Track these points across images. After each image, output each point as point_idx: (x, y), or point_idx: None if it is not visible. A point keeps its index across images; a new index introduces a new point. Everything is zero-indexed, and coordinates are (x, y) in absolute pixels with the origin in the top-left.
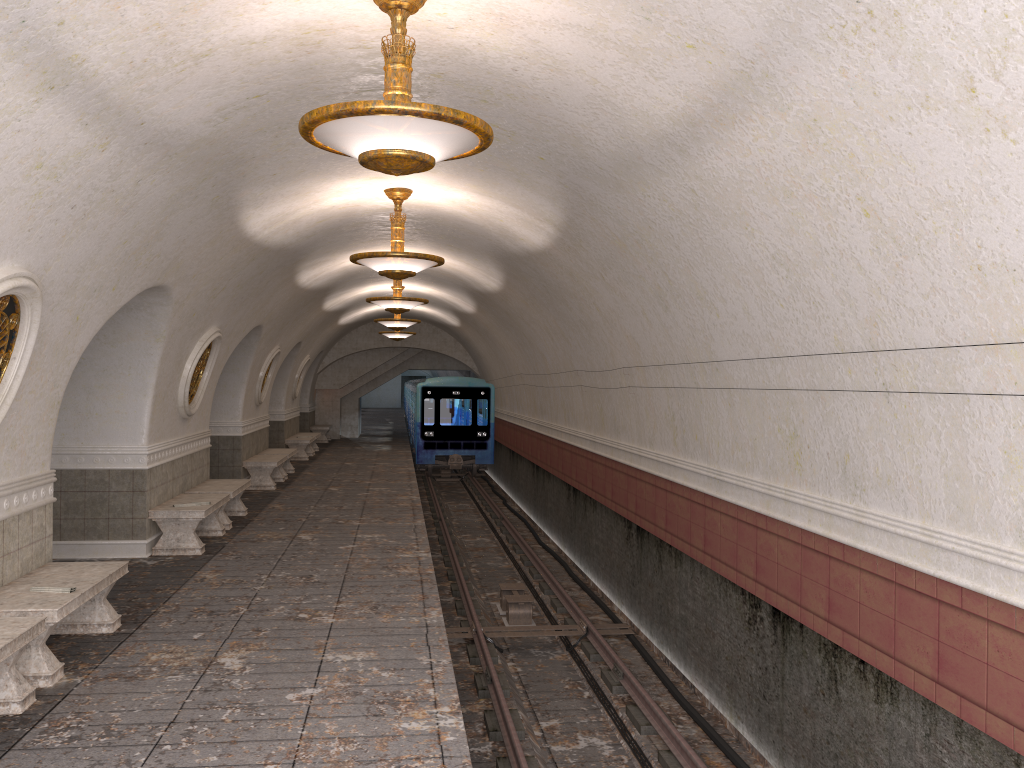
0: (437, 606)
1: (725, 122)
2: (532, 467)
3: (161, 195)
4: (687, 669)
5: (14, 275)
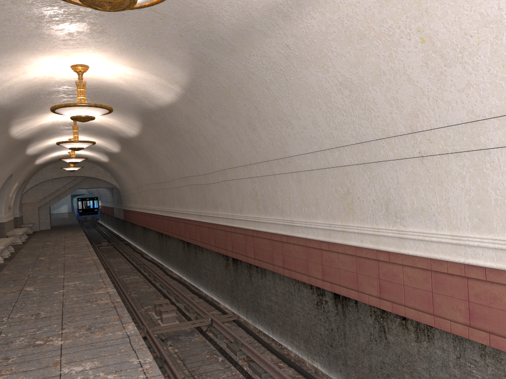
0: (131, 322)
1: None
2: (158, 234)
3: None
4: (274, 335)
5: None
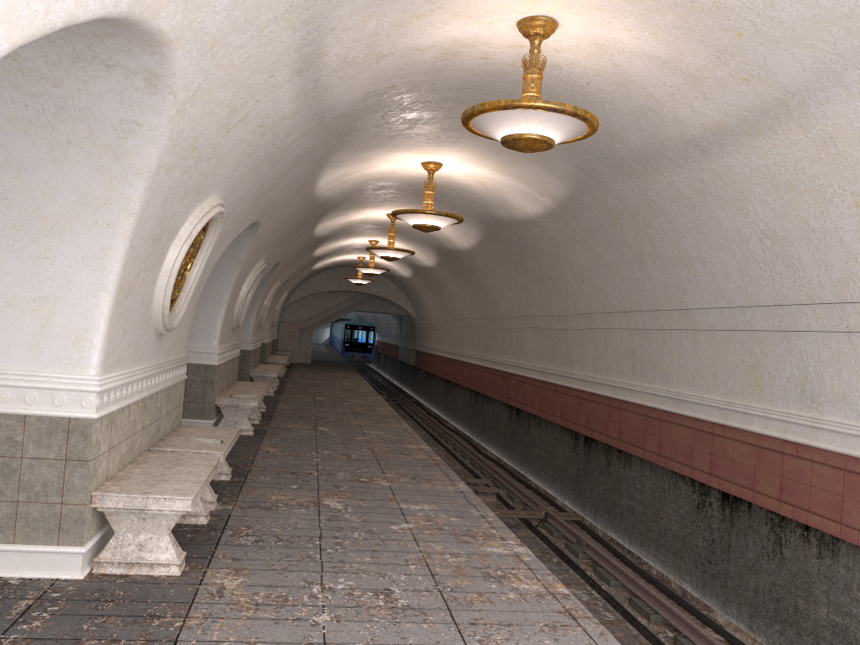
0: (460, 480)
1: (751, 133)
2: (470, 394)
3: (296, 153)
4: (631, 546)
5: (219, 203)
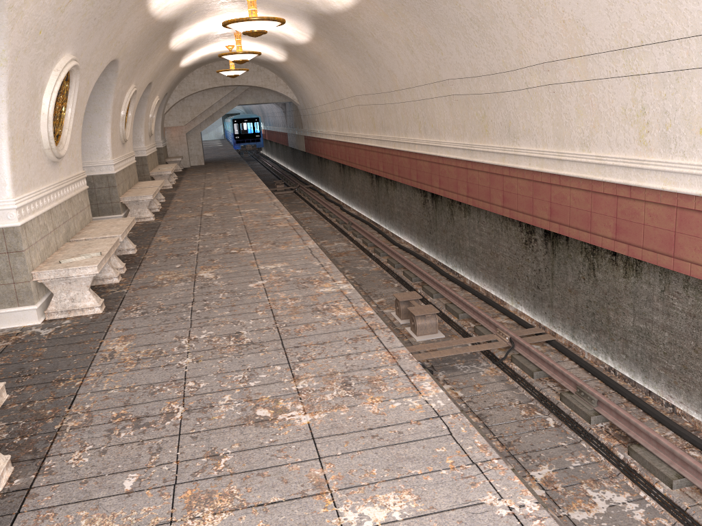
0: (421, 372)
1: None
2: (370, 178)
3: None
4: (649, 383)
5: None
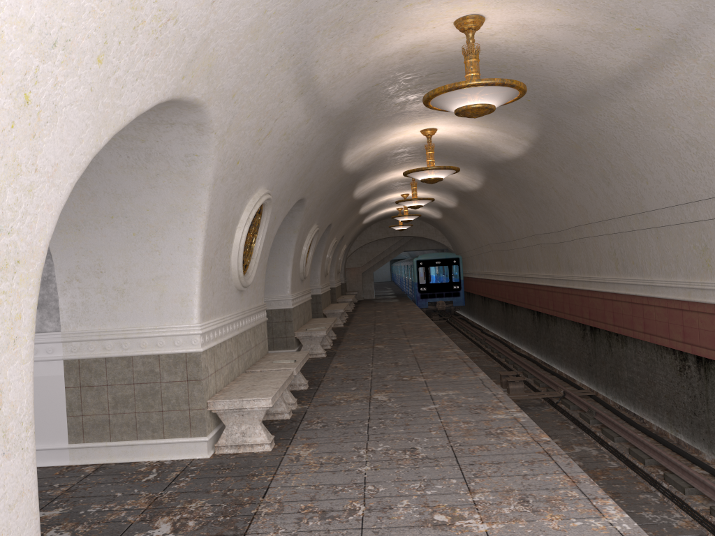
0: (481, 371)
1: (656, 67)
2: (501, 305)
3: (318, 145)
4: (636, 410)
5: (266, 193)
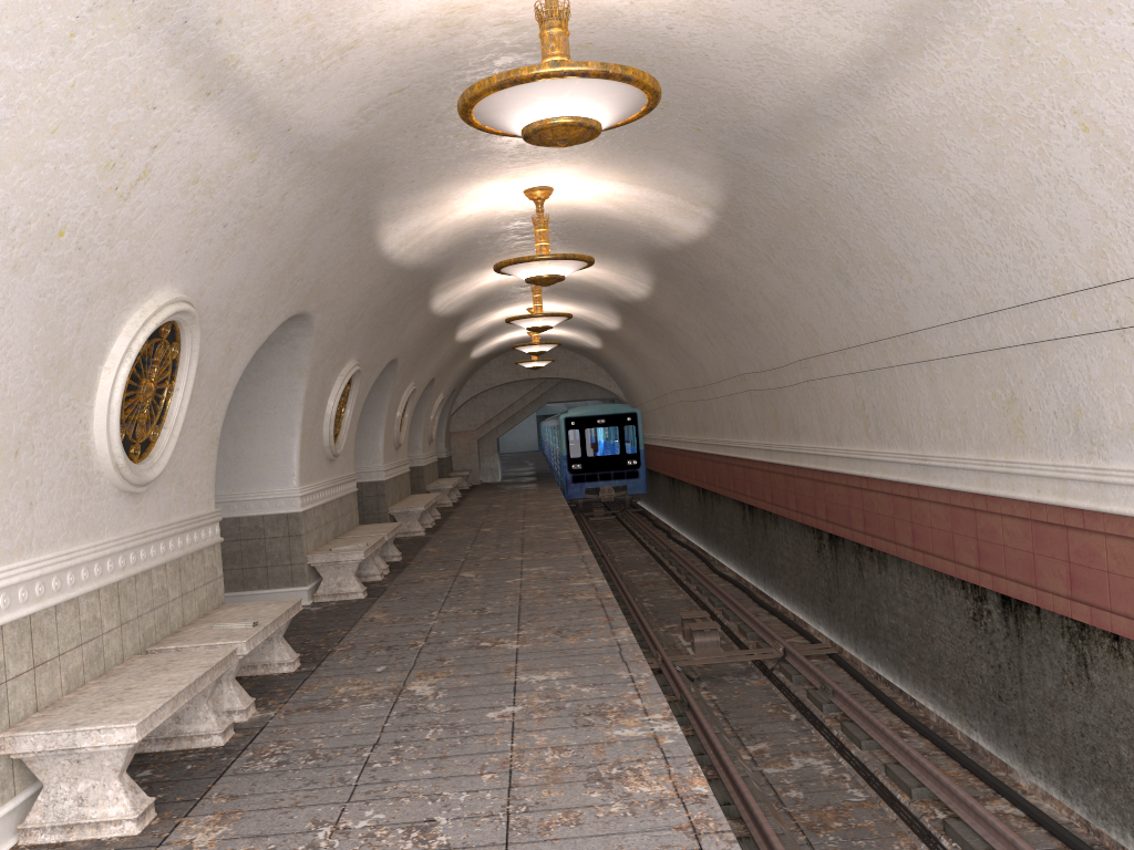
0: (625, 626)
1: (912, 51)
2: (697, 492)
3: (304, 210)
4: (903, 683)
5: (175, 299)
